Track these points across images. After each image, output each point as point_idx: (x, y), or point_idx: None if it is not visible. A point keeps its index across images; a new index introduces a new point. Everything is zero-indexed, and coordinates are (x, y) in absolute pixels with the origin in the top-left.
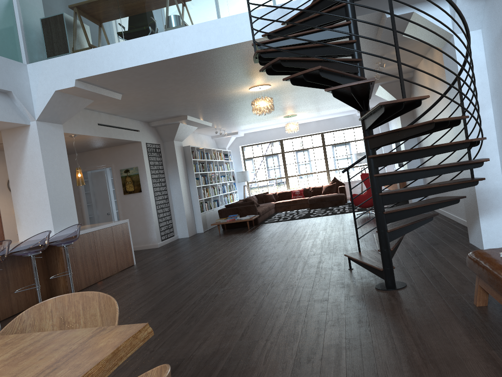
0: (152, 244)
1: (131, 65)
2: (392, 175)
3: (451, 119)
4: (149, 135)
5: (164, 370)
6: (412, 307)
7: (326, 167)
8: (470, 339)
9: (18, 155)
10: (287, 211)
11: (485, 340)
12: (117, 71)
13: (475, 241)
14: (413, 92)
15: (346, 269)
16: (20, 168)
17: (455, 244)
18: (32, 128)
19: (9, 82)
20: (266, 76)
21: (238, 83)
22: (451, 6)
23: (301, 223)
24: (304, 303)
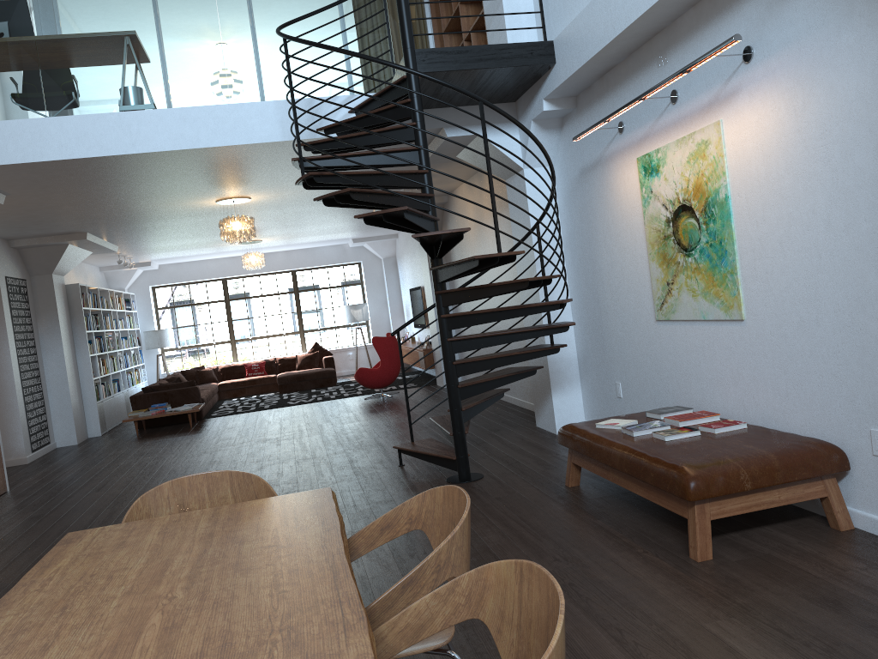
0: (16, 459)
1: (60, 156)
2: (469, 340)
3: (545, 277)
4: (10, 262)
5: (430, 493)
6: (501, 495)
7: (300, 326)
8: (573, 514)
9: None
10: (239, 397)
11: (587, 513)
12: (32, 163)
13: (545, 423)
14: (446, 223)
15: (396, 466)
16: None
17: (520, 429)
18: None
19: None
20: (254, 186)
21: (205, 193)
22: (522, 134)
23: (281, 414)
24: (365, 507)
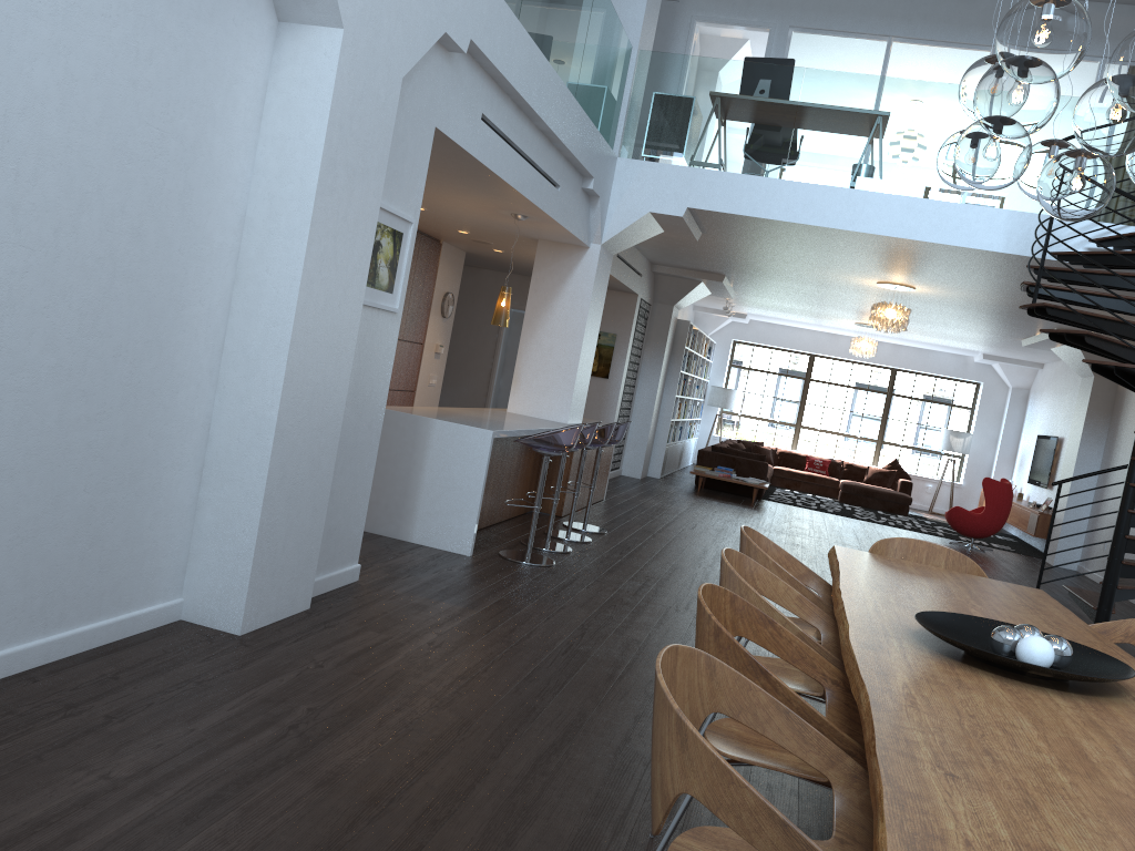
0: None
1: (783, 218)
2: None
3: None
4: (647, 285)
5: None
6: None
7: (880, 434)
8: None
9: (553, 286)
10: (791, 490)
11: None
12: (756, 218)
13: None
14: None
15: None
16: (549, 305)
17: None
18: (590, 253)
19: (601, 183)
20: (930, 280)
21: (876, 273)
22: None
23: (851, 524)
24: None
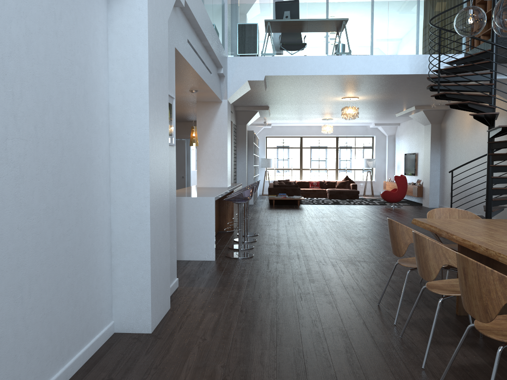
0: None
1: (310, 73)
2: (502, 178)
3: None
4: (234, 117)
5: None
6: None
7: (336, 166)
8: None
9: (208, 123)
10: (307, 197)
11: None
12: (298, 75)
13: None
14: (445, 120)
15: None
16: (208, 132)
17: None
18: (223, 104)
19: (224, 70)
20: (368, 93)
21: (343, 94)
22: None
23: (343, 207)
24: None
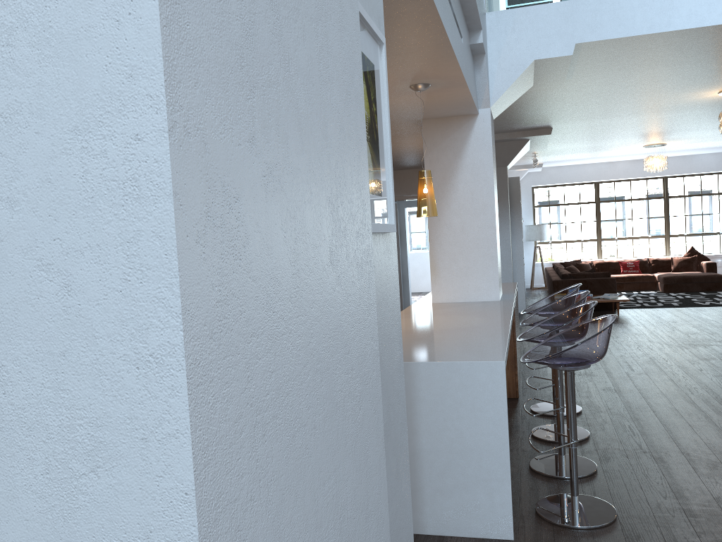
0: None
1: (688, 25)
2: None
3: None
4: None
5: None
6: None
7: (666, 230)
8: None
9: (449, 163)
10: (618, 292)
11: None
12: (655, 34)
13: None
14: None
15: None
16: (450, 184)
17: None
18: (481, 119)
19: (484, 38)
20: None
21: None
22: None
23: (713, 314)
24: None
